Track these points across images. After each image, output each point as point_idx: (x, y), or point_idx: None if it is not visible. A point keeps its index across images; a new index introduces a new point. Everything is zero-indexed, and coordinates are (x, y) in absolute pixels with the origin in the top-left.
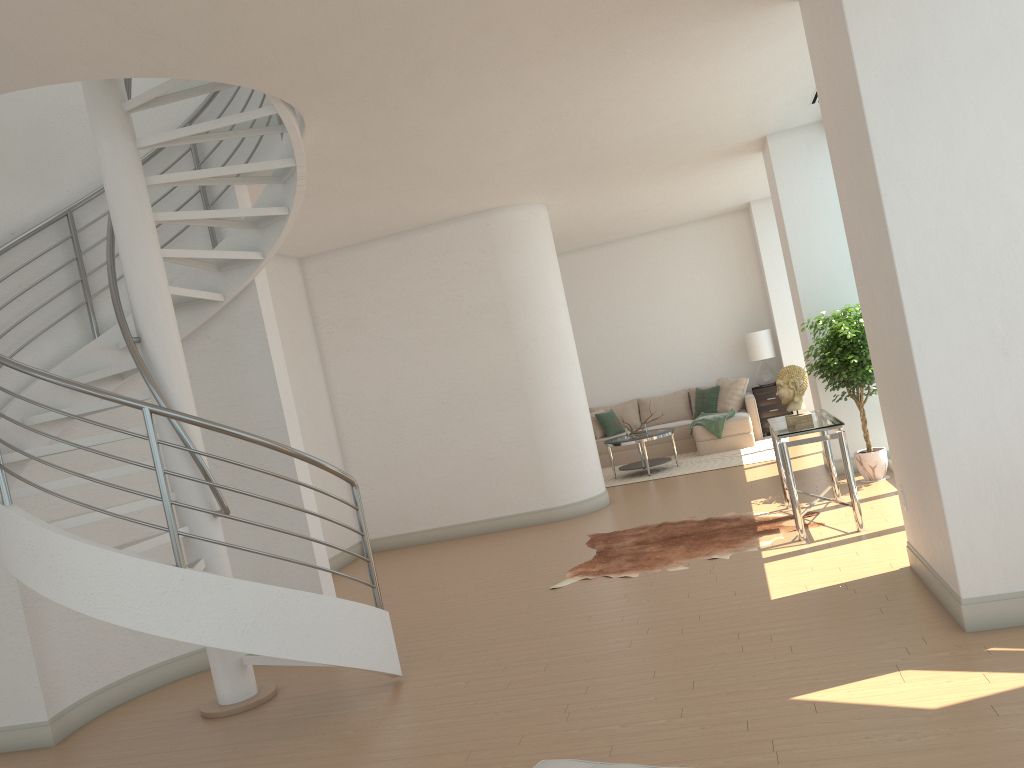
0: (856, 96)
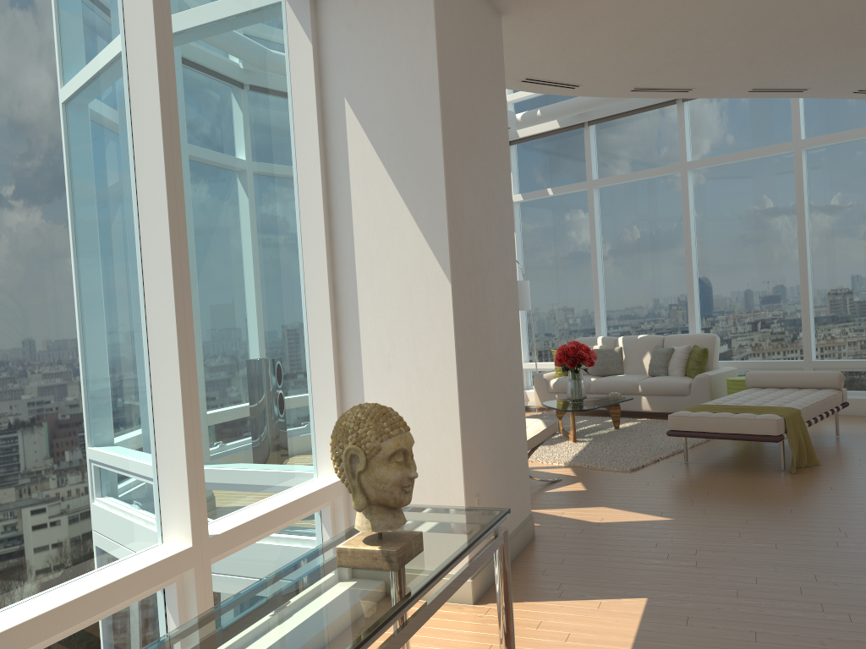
0: (505, 147)
